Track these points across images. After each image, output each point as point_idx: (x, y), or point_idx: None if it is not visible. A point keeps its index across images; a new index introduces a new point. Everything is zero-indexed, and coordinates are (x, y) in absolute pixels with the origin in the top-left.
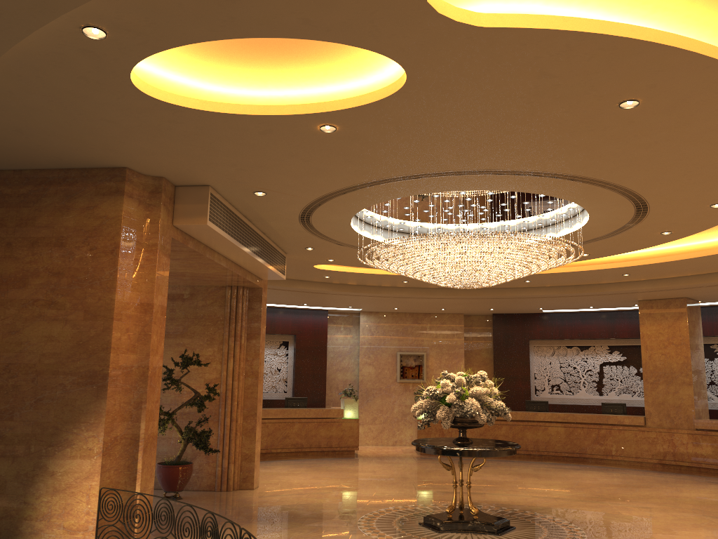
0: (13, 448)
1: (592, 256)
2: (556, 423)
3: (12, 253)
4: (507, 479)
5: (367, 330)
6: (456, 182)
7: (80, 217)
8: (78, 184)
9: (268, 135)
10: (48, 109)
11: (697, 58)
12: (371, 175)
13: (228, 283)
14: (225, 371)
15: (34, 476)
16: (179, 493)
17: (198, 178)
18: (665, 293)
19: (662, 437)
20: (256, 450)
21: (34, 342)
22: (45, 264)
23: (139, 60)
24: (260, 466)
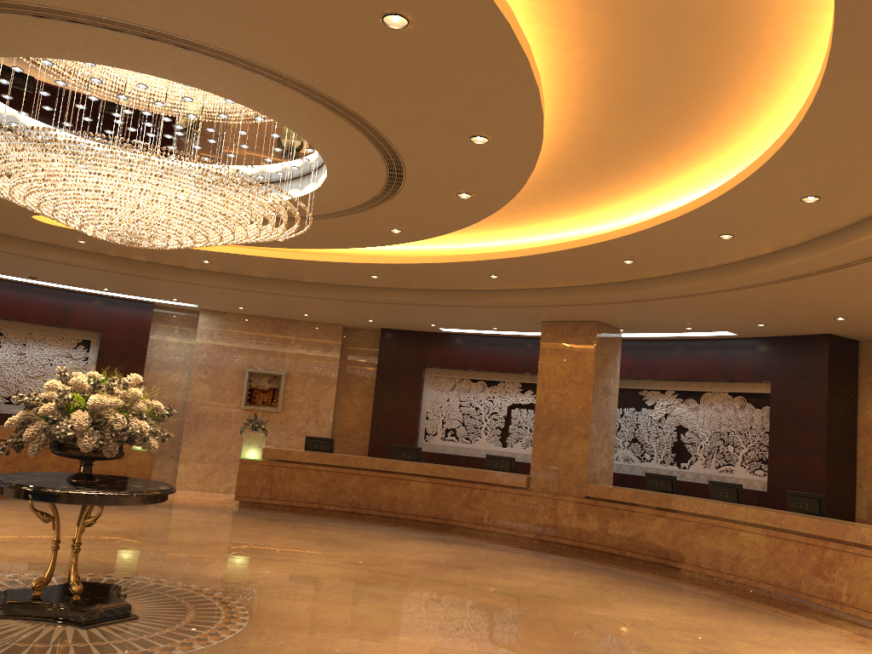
0: None
1: (410, 235)
2: (421, 477)
3: None
4: (290, 546)
5: (207, 336)
6: None
7: None
8: None
9: None
10: None
11: None
12: None
13: None
14: None
15: None
16: None
17: None
18: (563, 310)
19: (545, 505)
20: None
21: None
22: None
23: None
24: None
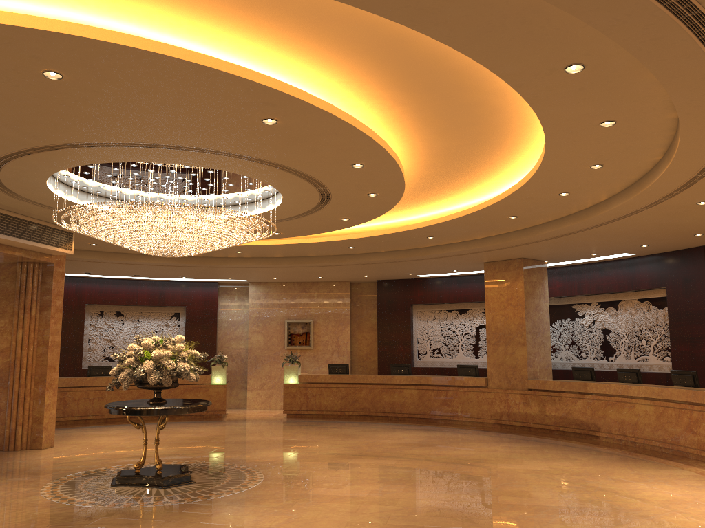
0: None
1: (356, 220)
2: (410, 386)
3: None
4: (310, 439)
5: (256, 300)
6: (70, 156)
7: None
8: None
9: None
10: None
11: (16, 29)
12: None
13: (12, 259)
14: (14, 341)
15: None
16: None
17: None
18: (491, 254)
19: (500, 398)
20: (47, 413)
21: None
22: None
23: None
24: (103, 429)
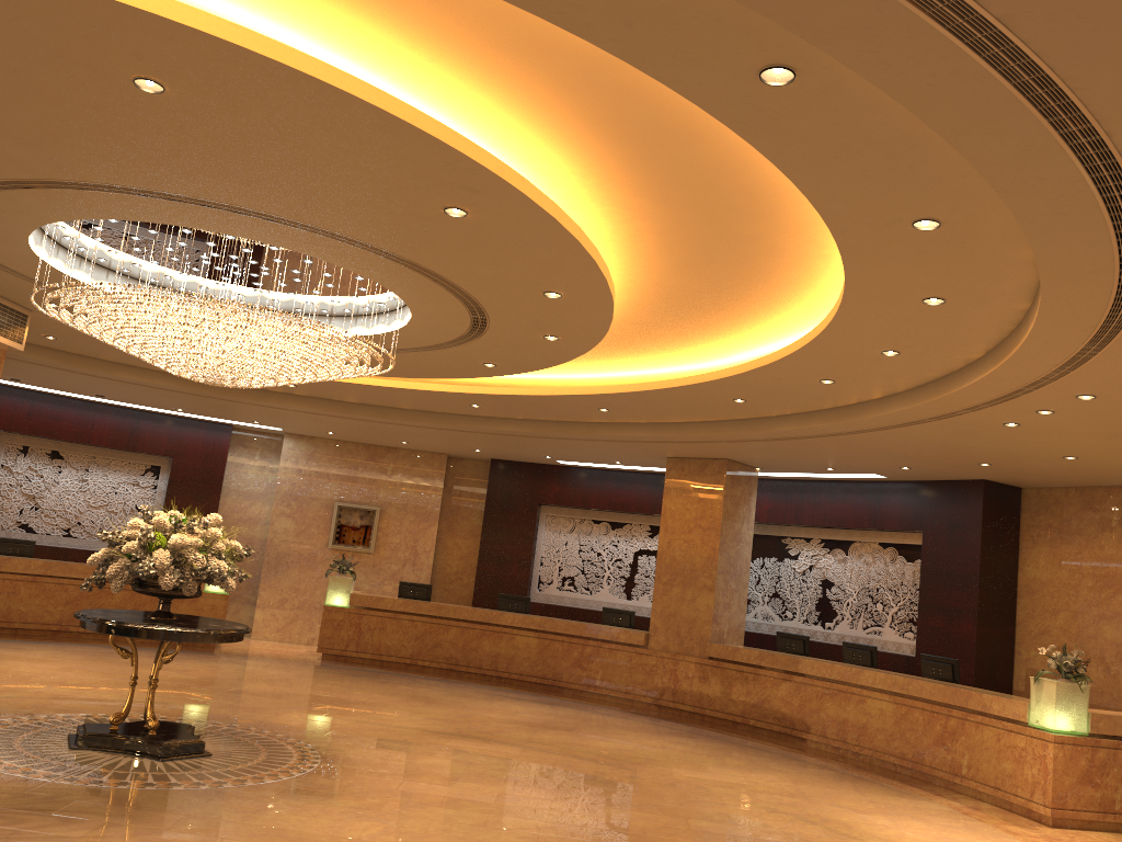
0: None
1: (505, 369)
2: (528, 631)
3: None
4: (373, 700)
5: (291, 464)
6: (99, 202)
7: None
8: None
9: None
10: None
11: (132, 11)
12: None
13: None
14: None
15: None
16: None
17: None
18: (685, 447)
19: (664, 665)
20: None
21: None
22: None
23: None
24: (15, 646)
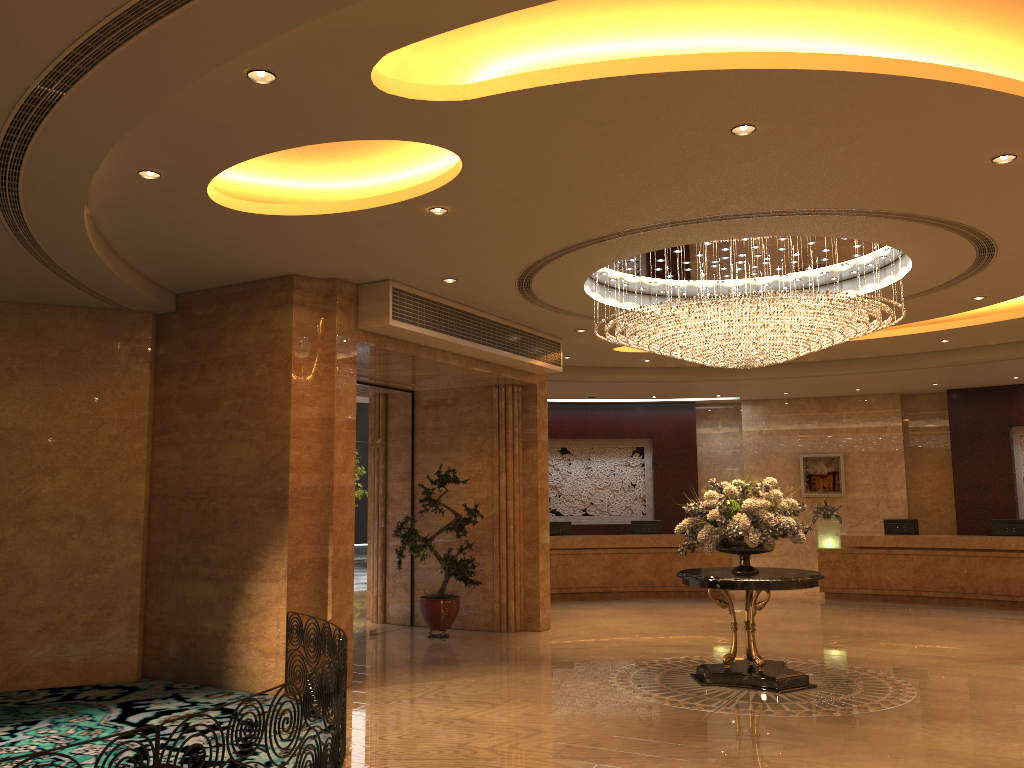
0: (216, 571)
1: (994, 299)
2: None
3: (205, 375)
4: (908, 632)
5: (752, 426)
6: (655, 238)
7: (257, 332)
8: (254, 297)
9: (390, 226)
10: (178, 237)
11: (754, 73)
12: (546, 246)
13: (490, 382)
14: (497, 489)
15: (234, 599)
16: (452, 631)
17: (371, 274)
18: None
19: None
20: (542, 584)
21: (227, 464)
22: (232, 384)
23: (205, 186)
24: (583, 607)
